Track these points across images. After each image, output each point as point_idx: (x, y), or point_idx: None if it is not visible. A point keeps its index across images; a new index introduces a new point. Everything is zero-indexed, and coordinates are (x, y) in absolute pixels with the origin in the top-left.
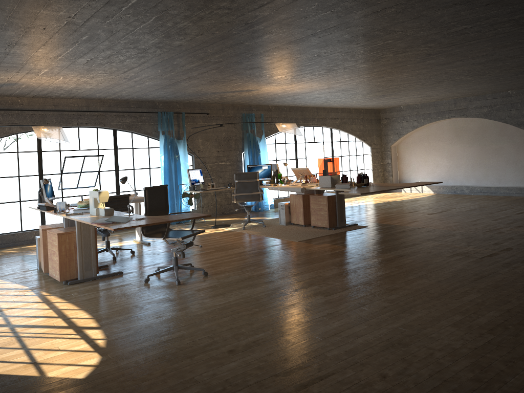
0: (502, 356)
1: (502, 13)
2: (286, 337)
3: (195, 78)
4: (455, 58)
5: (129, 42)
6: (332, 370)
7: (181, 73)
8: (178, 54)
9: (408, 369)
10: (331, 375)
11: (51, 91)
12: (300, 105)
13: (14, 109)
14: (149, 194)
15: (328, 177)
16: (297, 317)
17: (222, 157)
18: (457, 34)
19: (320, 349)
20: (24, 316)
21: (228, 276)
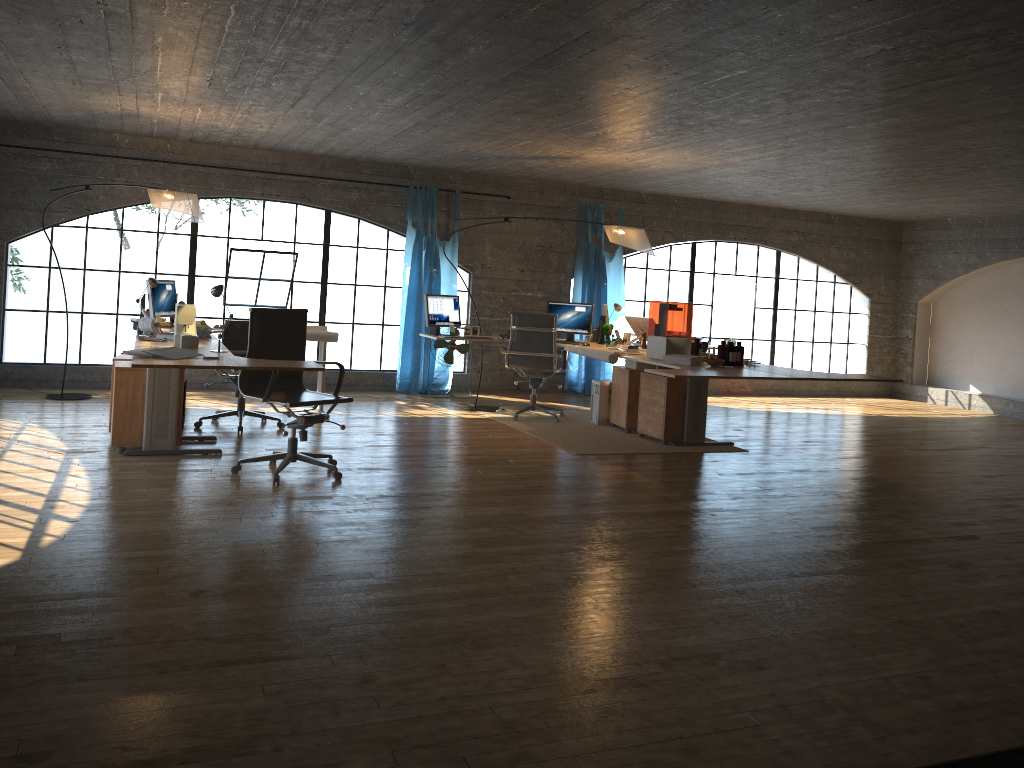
0: (620, 703)
1: (931, 19)
2: (311, 592)
3: (429, 124)
4: (942, 116)
5: (241, 51)
6: (301, 653)
7: (395, 115)
8: (349, 77)
9: (421, 681)
10: (288, 660)
11: (209, 133)
12: (707, 196)
13: (158, 159)
14: (261, 321)
15: (663, 340)
16: (377, 567)
17: (529, 283)
18: (880, 63)
19: (333, 620)
20: (5, 485)
21: (370, 487)
